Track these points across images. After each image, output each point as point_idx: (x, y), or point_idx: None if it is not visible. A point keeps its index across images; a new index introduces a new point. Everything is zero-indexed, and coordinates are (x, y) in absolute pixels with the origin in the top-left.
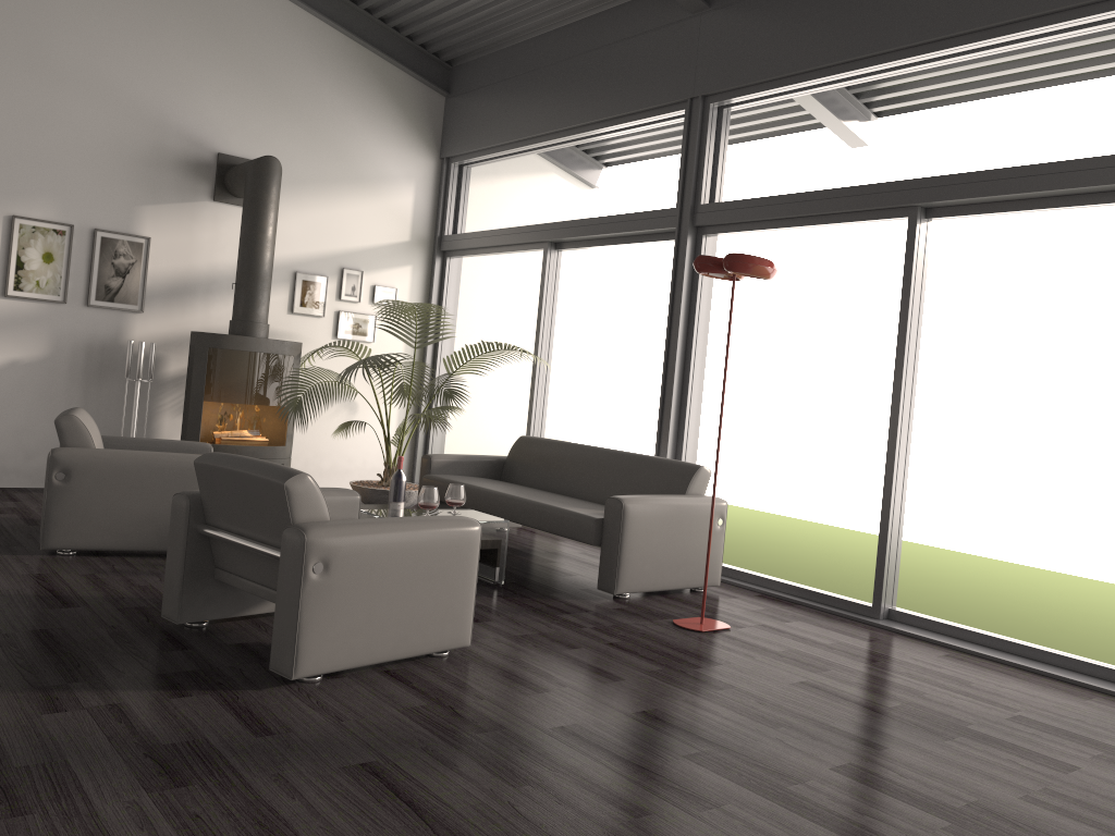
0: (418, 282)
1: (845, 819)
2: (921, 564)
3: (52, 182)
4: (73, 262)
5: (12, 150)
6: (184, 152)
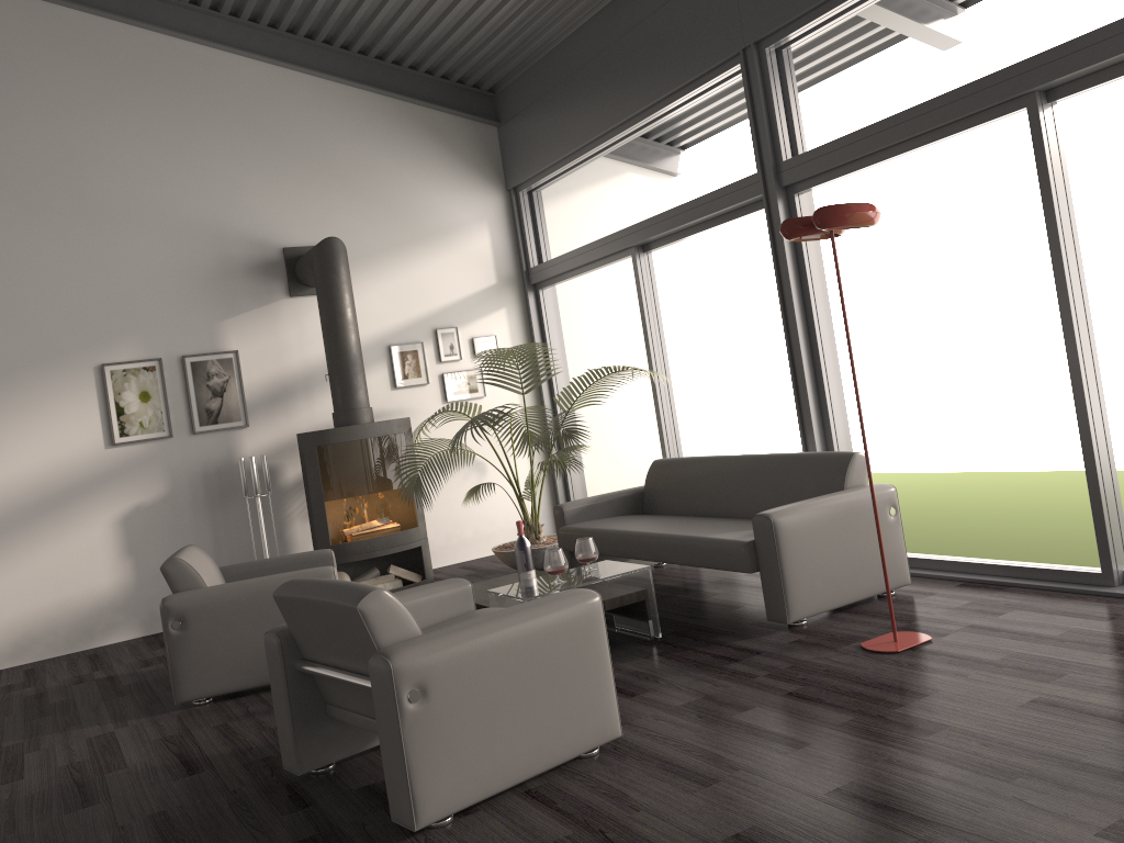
0: (516, 323)
1: None
2: None
3: (131, 321)
4: (170, 395)
5: (86, 301)
6: (250, 257)
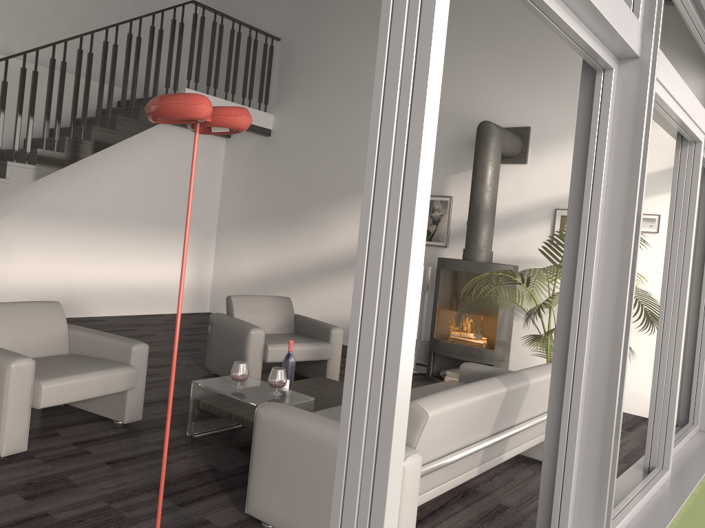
0: None
1: None
2: None
3: None
4: None
5: None
6: (474, 134)
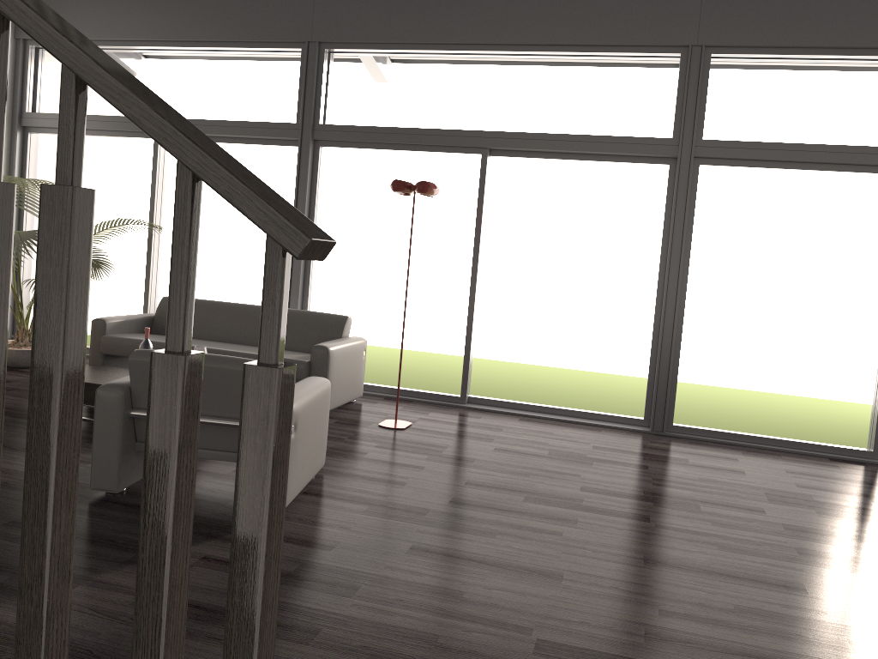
0: None
1: (622, 512)
2: (418, 363)
3: None
4: None
5: None
6: None
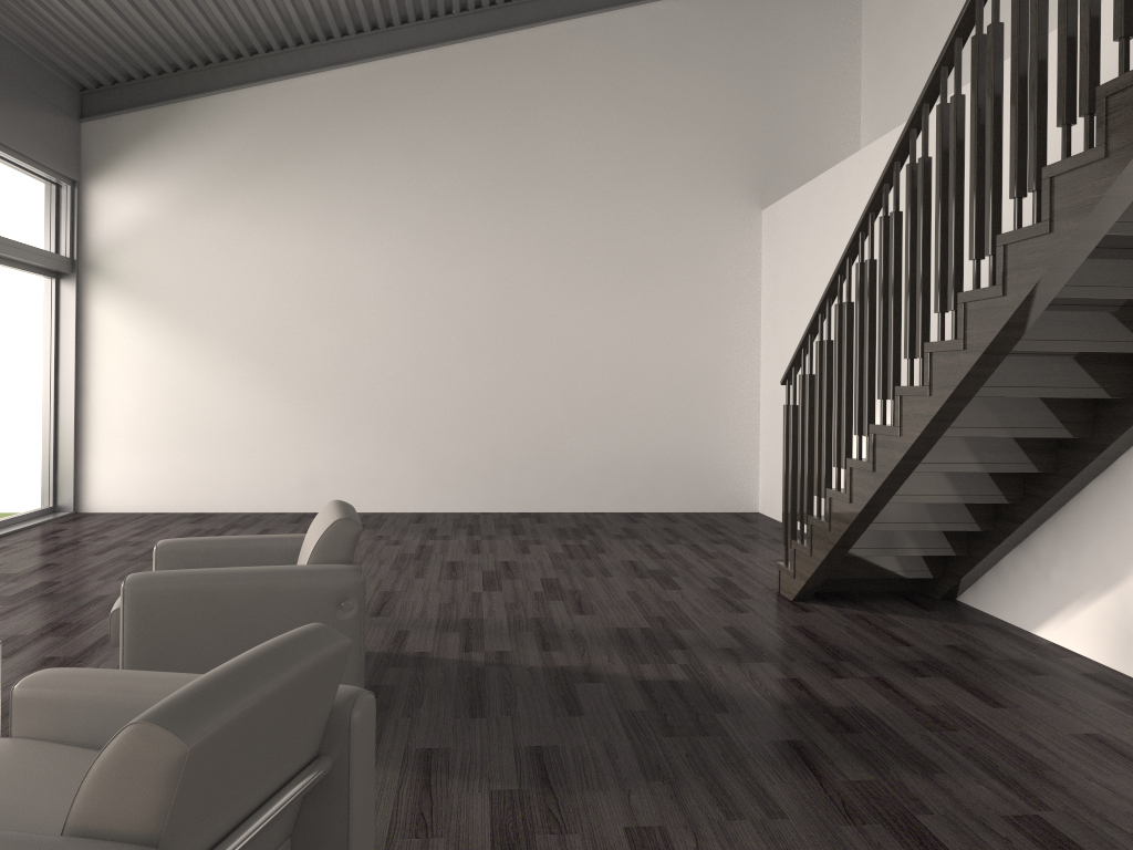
0: None
1: None
2: None
3: None
4: None
5: None
6: None
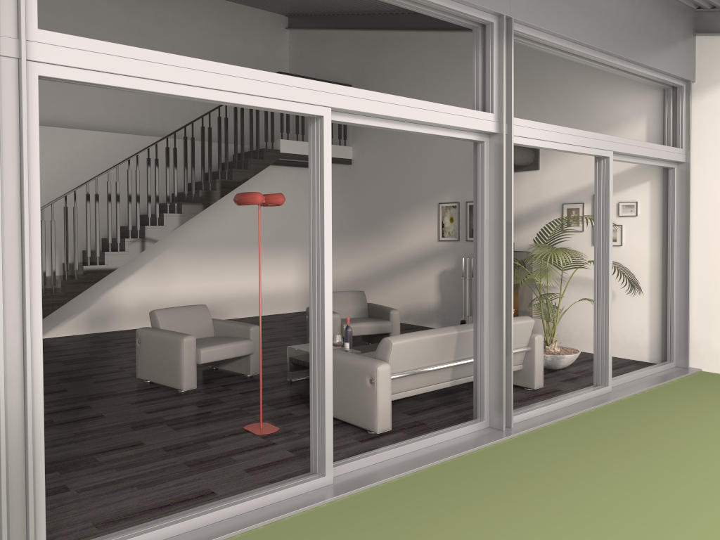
0: (657, 193)
1: None
2: None
3: (451, 183)
4: (460, 220)
5: (437, 173)
6: None
